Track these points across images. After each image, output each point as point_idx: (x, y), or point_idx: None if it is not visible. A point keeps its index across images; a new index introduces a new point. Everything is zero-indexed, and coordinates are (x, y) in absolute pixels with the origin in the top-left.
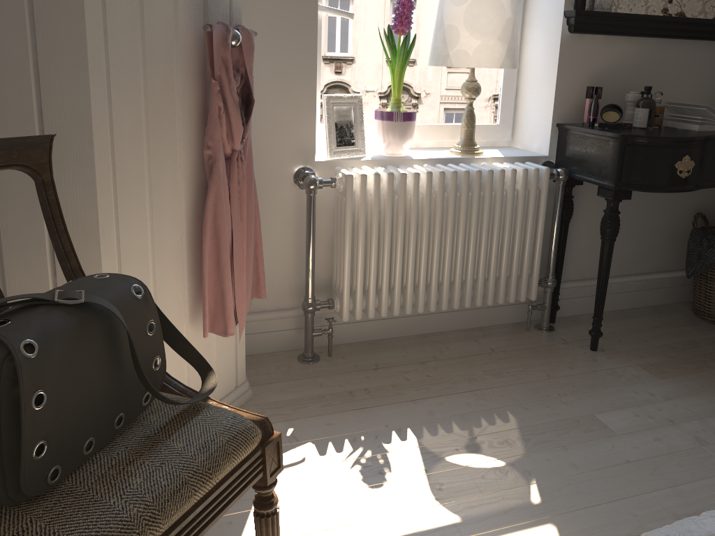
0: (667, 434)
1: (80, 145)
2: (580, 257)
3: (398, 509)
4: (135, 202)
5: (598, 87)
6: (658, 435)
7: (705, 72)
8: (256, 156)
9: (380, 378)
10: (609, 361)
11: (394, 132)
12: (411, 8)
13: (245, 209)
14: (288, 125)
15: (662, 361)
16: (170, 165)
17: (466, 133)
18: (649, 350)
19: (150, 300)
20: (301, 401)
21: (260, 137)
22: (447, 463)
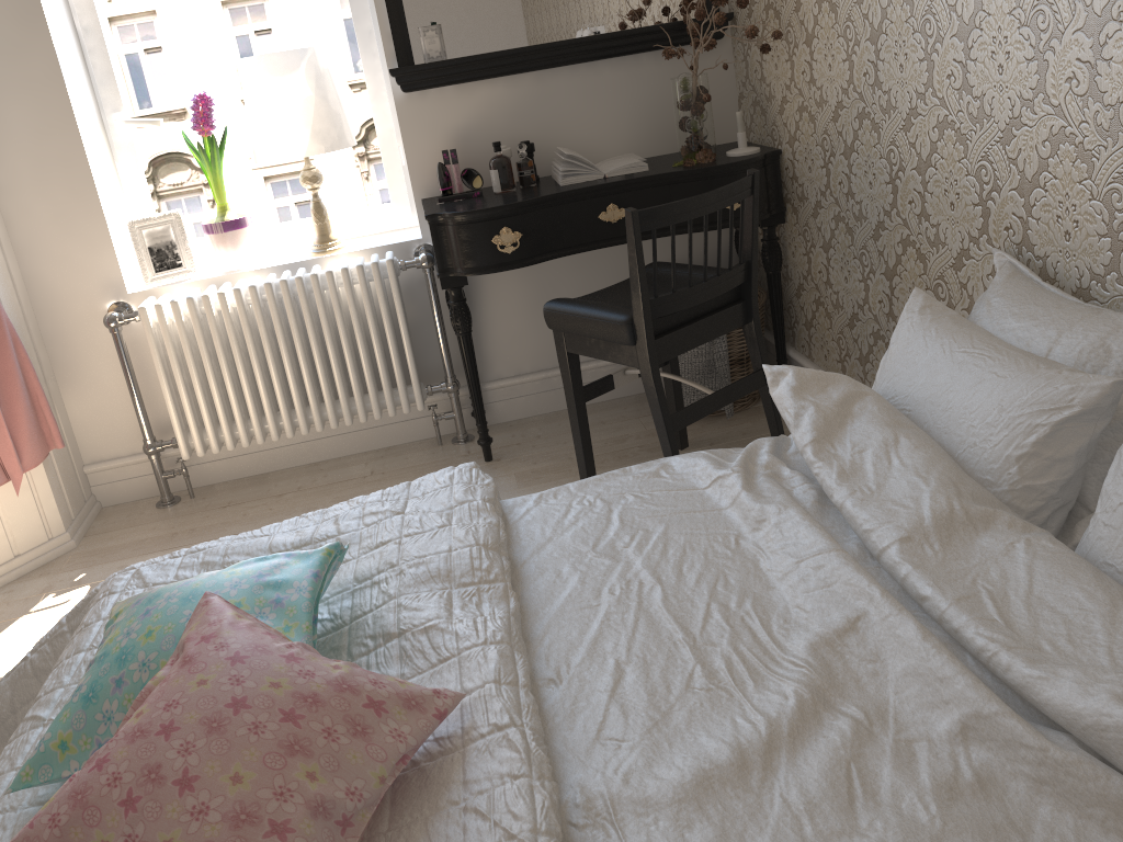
0: None
1: None
2: (508, 348)
3: None
4: None
5: (450, 151)
6: None
7: (623, 96)
8: (60, 300)
9: (219, 516)
10: (490, 472)
11: (219, 245)
12: (208, 105)
13: None
14: (86, 261)
15: (553, 465)
16: None
17: (316, 229)
18: (554, 453)
19: None
20: (118, 547)
21: (59, 279)
22: None
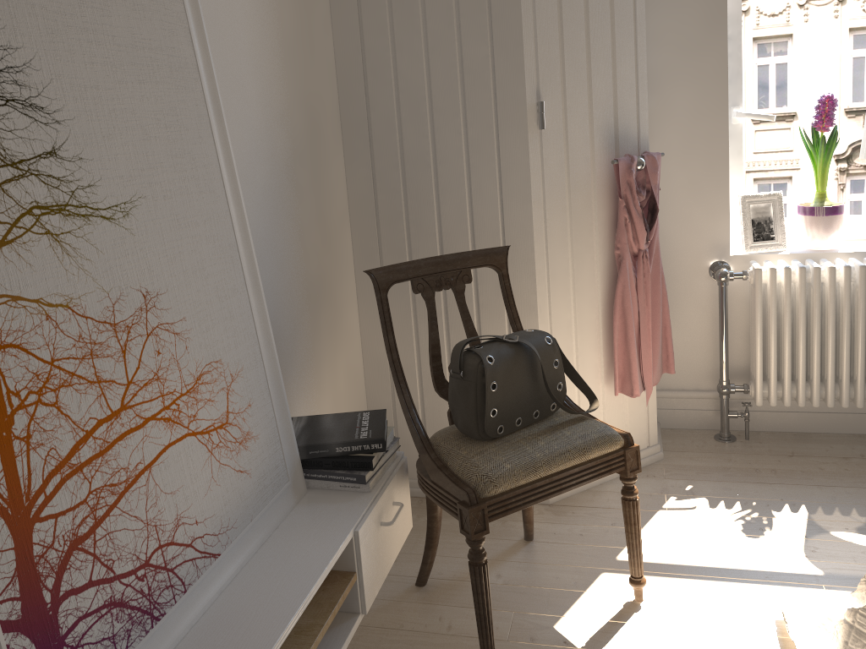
0: None
1: (526, 250)
2: None
3: (766, 554)
4: (562, 288)
5: None
6: None
7: None
8: (673, 252)
9: (792, 464)
10: None
11: (815, 226)
12: (833, 105)
13: (649, 296)
14: (702, 224)
15: None
16: (588, 262)
17: None
18: None
19: (556, 347)
20: (706, 468)
21: (677, 235)
22: (830, 536)
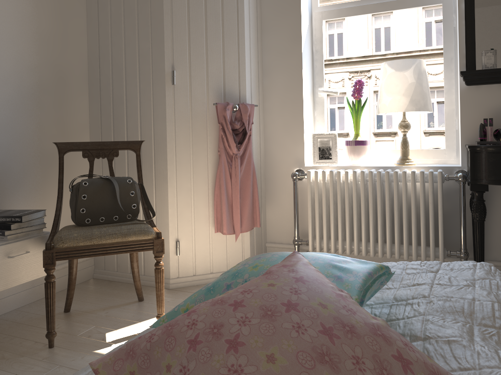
0: None
1: (163, 147)
2: None
3: None
4: (185, 169)
5: (489, 118)
6: None
7: None
8: (276, 163)
9: None
10: None
11: (350, 151)
12: (361, 85)
13: (238, 179)
14: (291, 148)
15: None
16: (203, 157)
17: (401, 152)
18: None
19: (133, 185)
20: None
21: (278, 154)
22: None
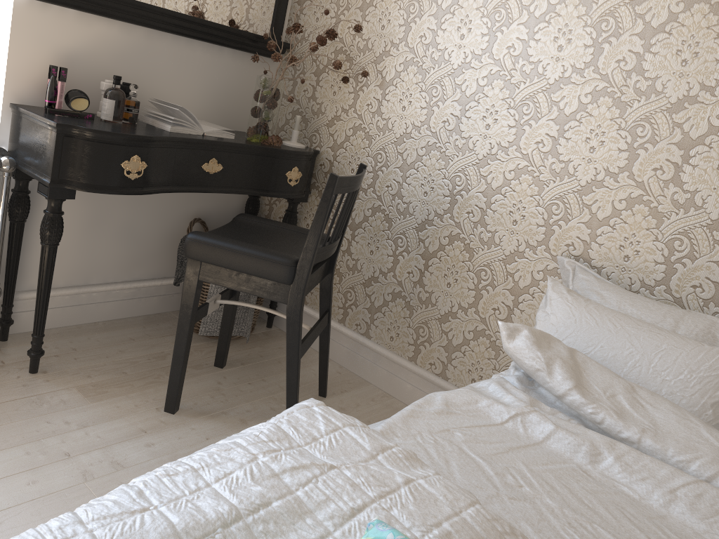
0: (50, 473)
1: None
2: None
3: None
4: None
5: (62, 68)
6: (37, 477)
7: (204, 74)
8: None
9: None
10: (44, 385)
11: None
12: None
13: None
14: None
15: (111, 379)
16: None
17: None
18: (104, 367)
19: None
20: None
21: None
22: None
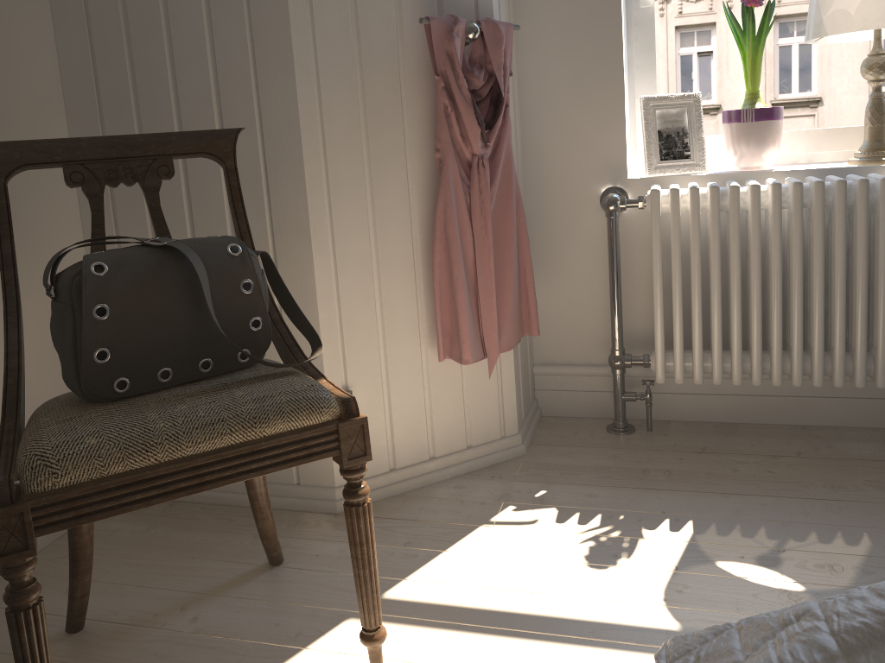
0: None
1: (291, 145)
2: None
3: (606, 595)
4: (353, 204)
5: None
6: None
7: None
8: (553, 175)
9: (697, 463)
10: None
11: (743, 137)
12: None
13: (489, 222)
14: (590, 136)
15: None
16: (396, 169)
17: (869, 132)
18: None
19: (248, 260)
20: (577, 468)
21: (557, 152)
22: (713, 568)
